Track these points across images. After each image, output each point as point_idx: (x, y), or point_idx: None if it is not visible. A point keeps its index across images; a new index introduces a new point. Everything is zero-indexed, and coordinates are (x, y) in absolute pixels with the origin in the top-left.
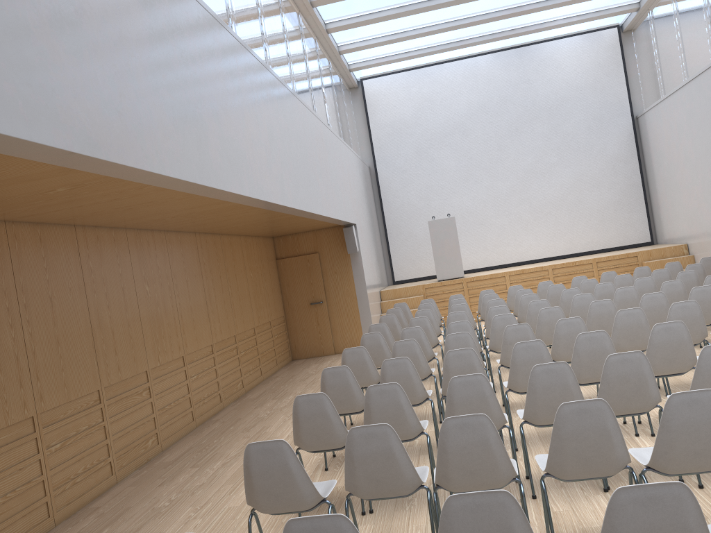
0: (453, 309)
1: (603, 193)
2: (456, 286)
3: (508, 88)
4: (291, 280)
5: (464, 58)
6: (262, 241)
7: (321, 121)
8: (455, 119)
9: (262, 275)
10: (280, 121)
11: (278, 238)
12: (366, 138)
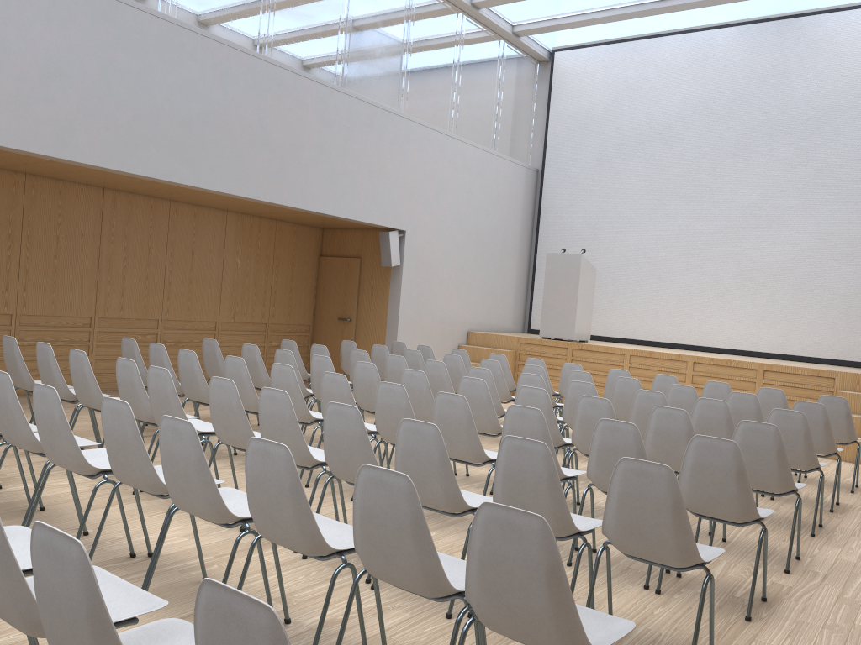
0: (352, 355)
1: (860, 270)
2: (558, 350)
3: (749, 82)
4: (328, 285)
5: (695, 31)
6: (287, 228)
7: (320, 82)
8: (661, 120)
9: (270, 267)
10: (110, 59)
11: (328, 230)
12: (544, 131)
